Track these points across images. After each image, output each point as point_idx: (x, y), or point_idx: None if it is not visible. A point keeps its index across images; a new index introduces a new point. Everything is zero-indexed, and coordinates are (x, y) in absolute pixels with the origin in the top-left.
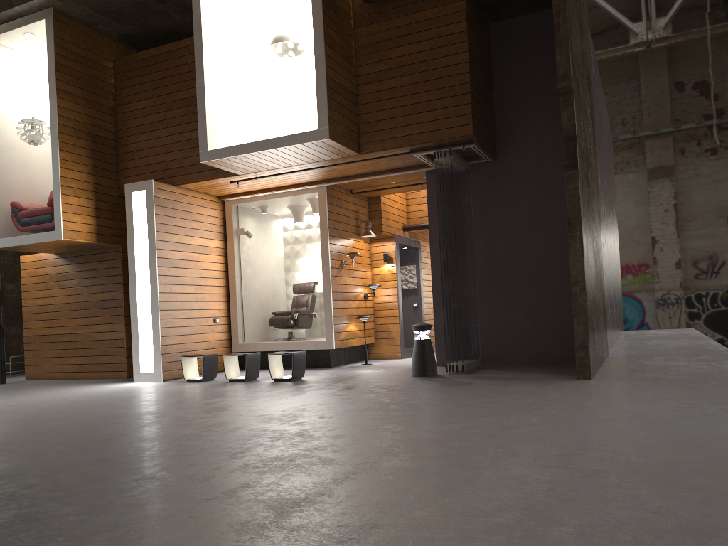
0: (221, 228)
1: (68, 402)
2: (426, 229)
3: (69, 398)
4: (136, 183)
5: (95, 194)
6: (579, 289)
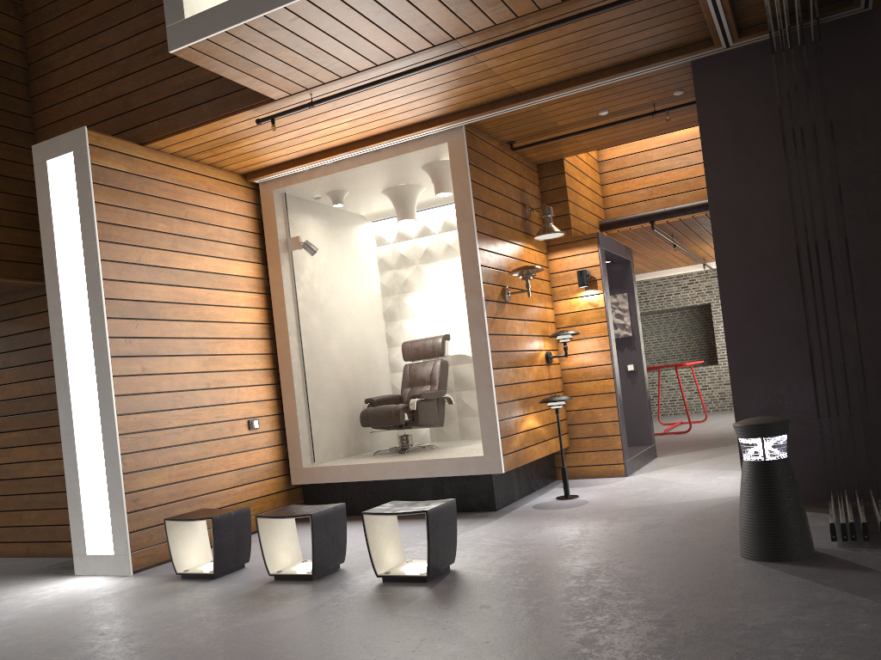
0: (254, 238)
1: None
2: (643, 226)
3: None
4: (54, 140)
5: None
6: None
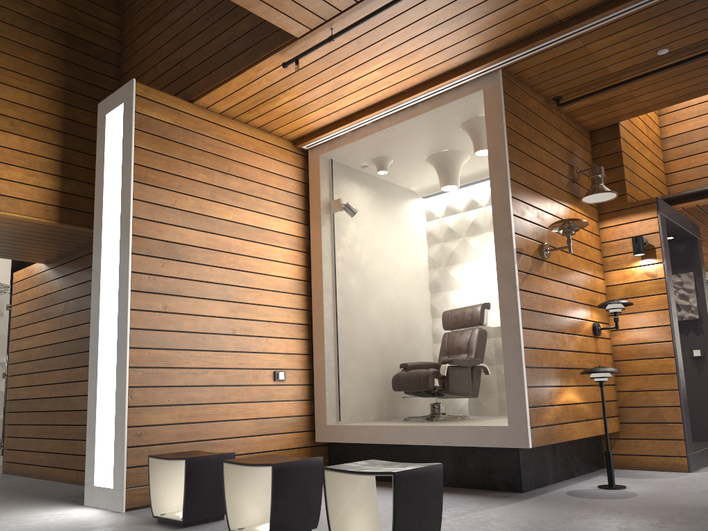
0: (299, 200)
1: None
2: None
3: None
4: (112, 96)
5: (63, 136)
6: None
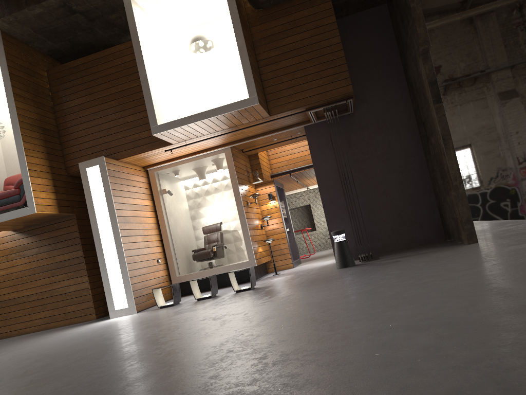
0: (149, 191)
1: (93, 335)
2: (286, 175)
3: (85, 334)
4: (89, 161)
5: (52, 175)
6: (458, 183)
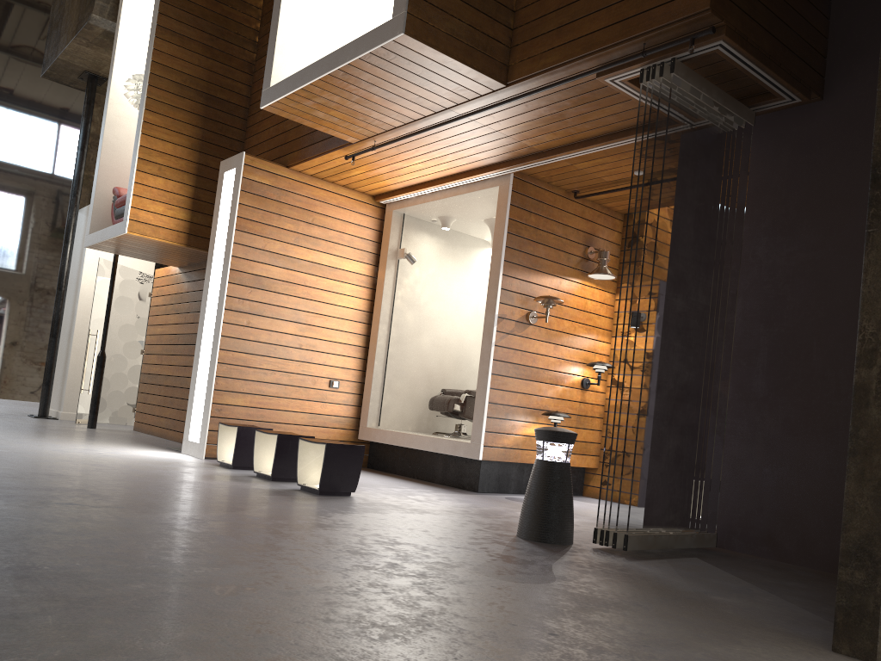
0: (372, 245)
1: None
2: None
3: (1, 449)
4: (230, 159)
5: (196, 178)
6: (876, 377)
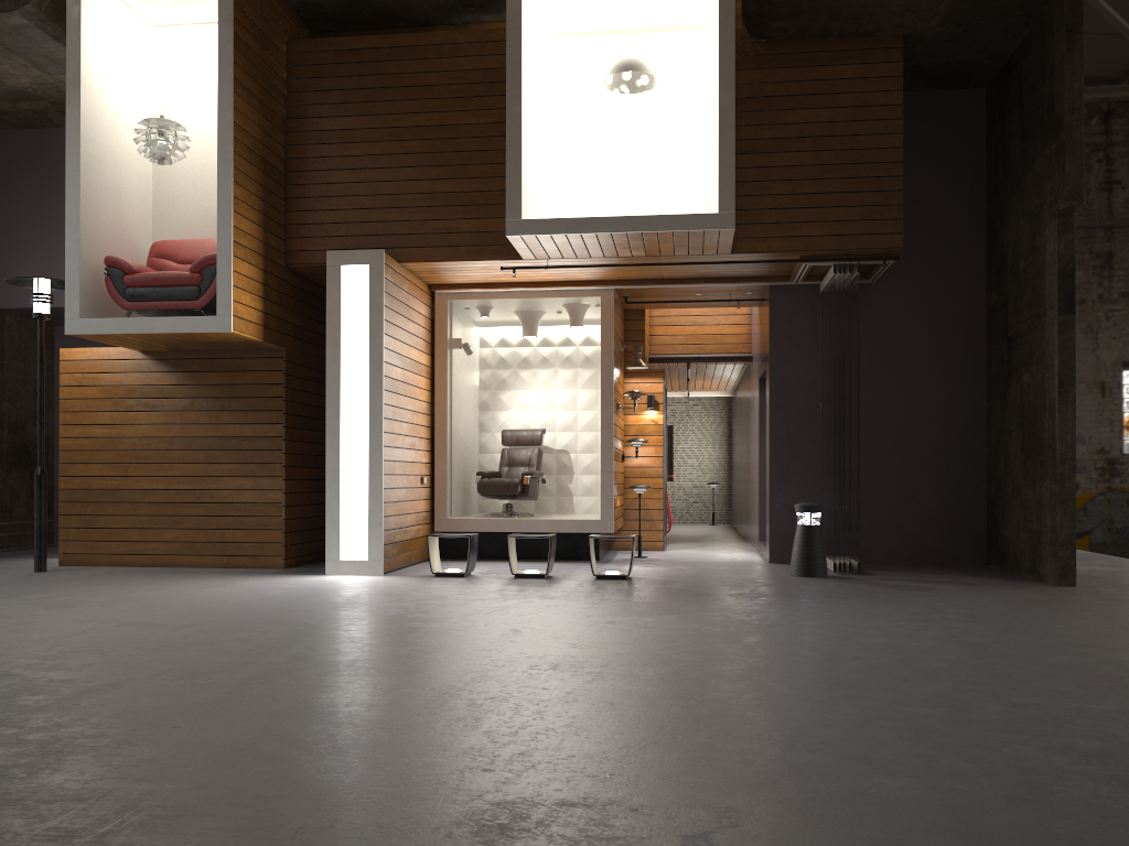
0: (429, 335)
1: (351, 603)
2: (678, 364)
3: (323, 598)
4: (351, 252)
5: (264, 260)
6: (1067, 469)
